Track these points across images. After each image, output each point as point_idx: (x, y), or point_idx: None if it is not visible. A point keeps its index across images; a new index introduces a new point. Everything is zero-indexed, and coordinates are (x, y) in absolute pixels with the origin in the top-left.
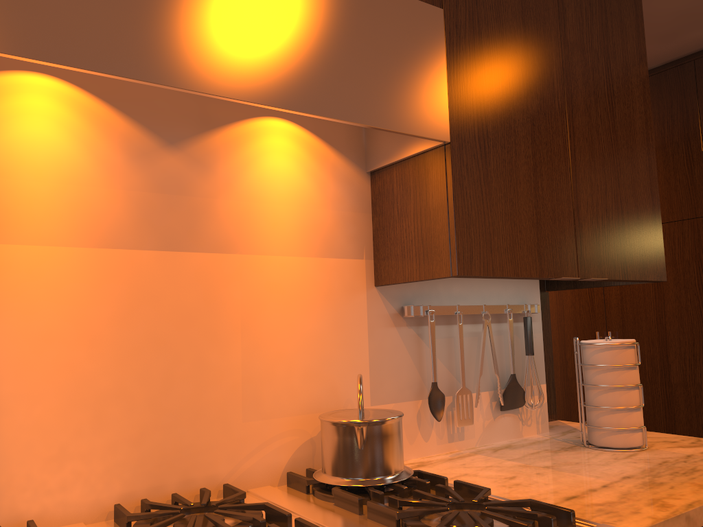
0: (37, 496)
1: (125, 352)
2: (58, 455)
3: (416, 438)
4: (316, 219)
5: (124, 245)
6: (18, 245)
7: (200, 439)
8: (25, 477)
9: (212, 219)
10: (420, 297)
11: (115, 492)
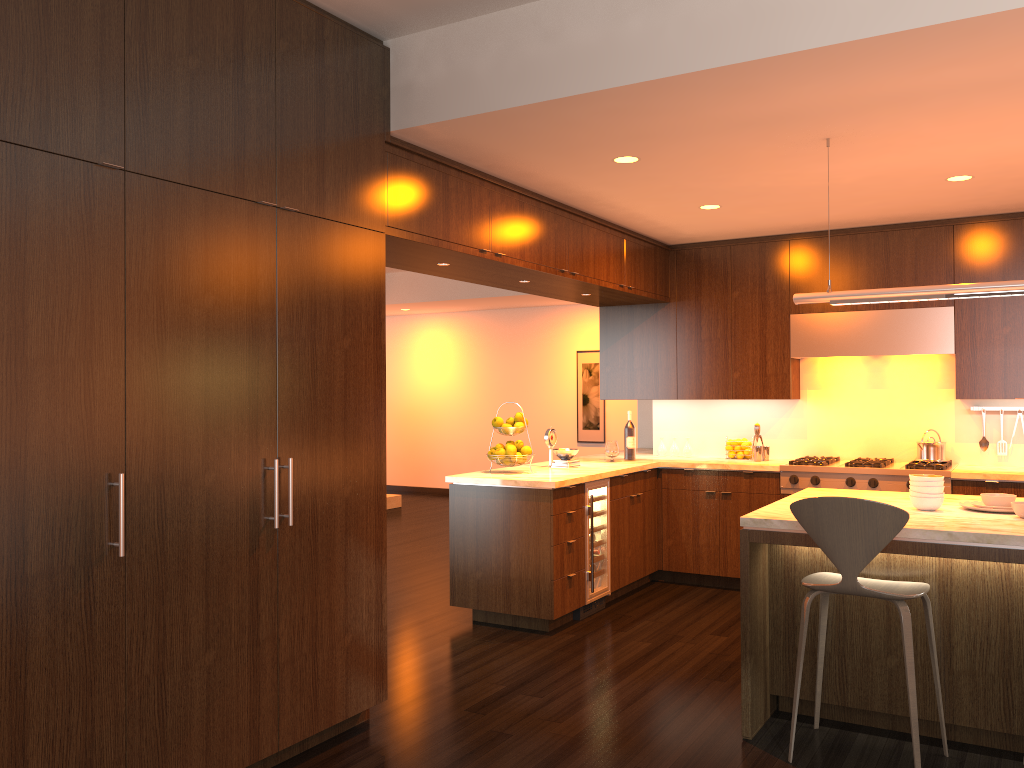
0: (840, 451)
1: (862, 417)
2: (845, 442)
3: (978, 457)
4: (931, 375)
5: (861, 388)
6: (834, 389)
7: (885, 444)
8: (837, 446)
9: (889, 378)
10: (984, 403)
11: (860, 454)
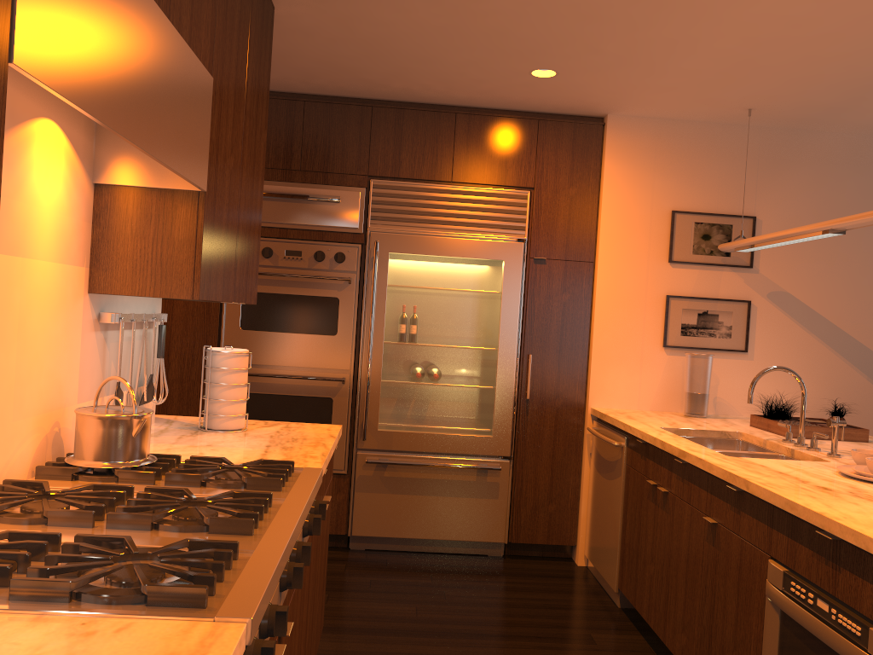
0: None
1: None
2: None
3: None
4: (64, 226)
5: None
6: None
7: None
8: None
9: (9, 220)
10: (108, 304)
11: None
